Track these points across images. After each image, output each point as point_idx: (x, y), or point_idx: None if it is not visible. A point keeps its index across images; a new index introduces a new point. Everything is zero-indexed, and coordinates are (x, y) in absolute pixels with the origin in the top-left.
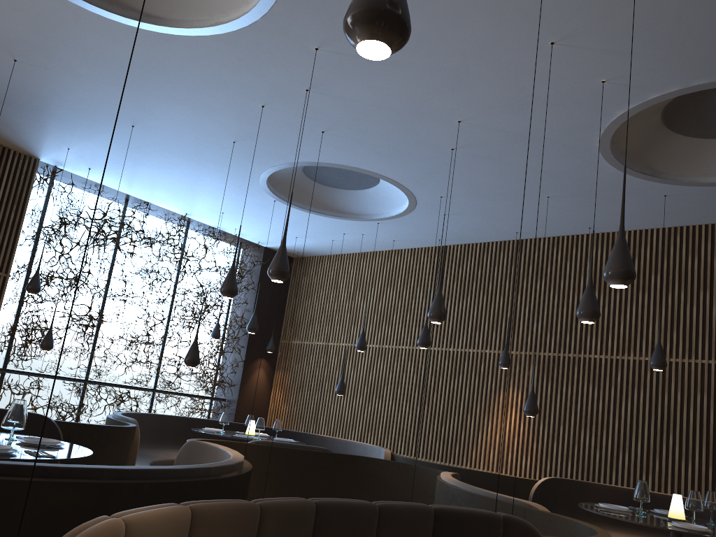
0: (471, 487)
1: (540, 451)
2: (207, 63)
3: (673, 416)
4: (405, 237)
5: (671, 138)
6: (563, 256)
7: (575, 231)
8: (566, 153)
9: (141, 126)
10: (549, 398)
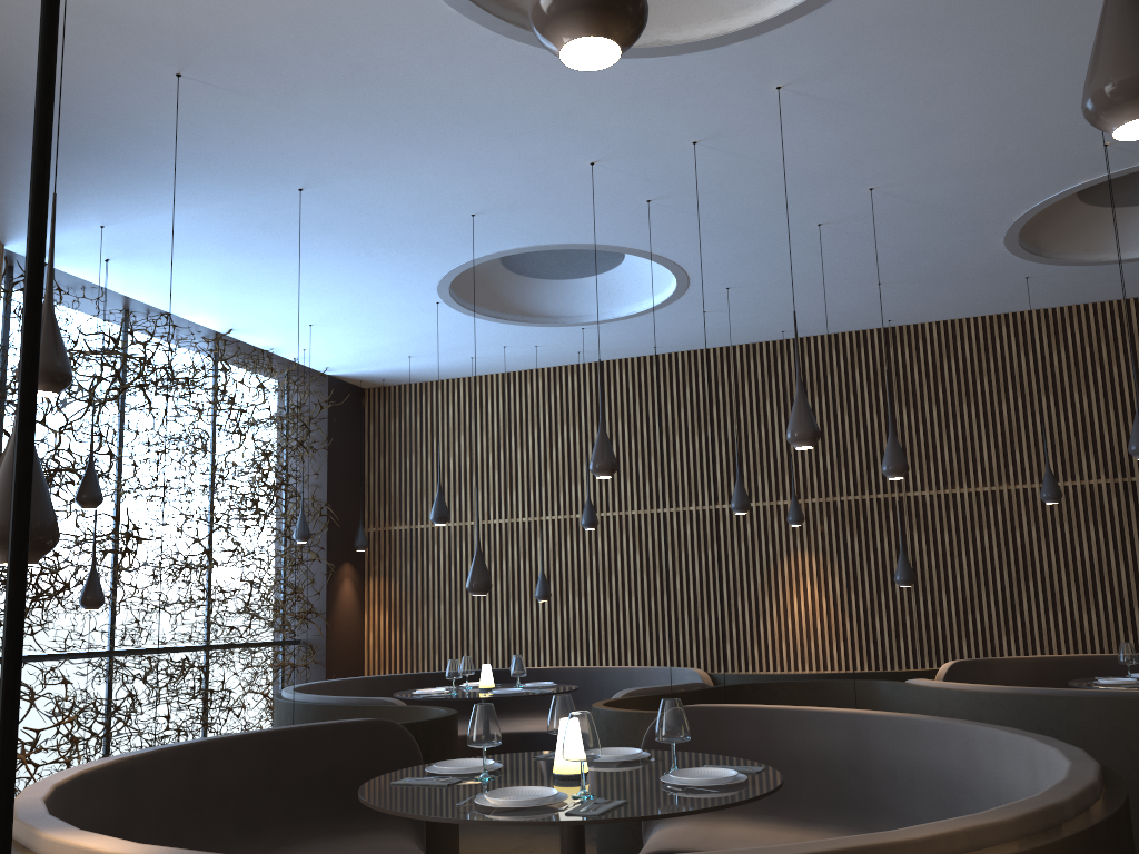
0: (1063, 689)
1: (856, 631)
2: (570, 99)
3: (1029, 557)
4: (603, 346)
5: (1072, 207)
6: (847, 361)
7: (865, 325)
8: (964, 229)
9: (318, 189)
10: (858, 558)
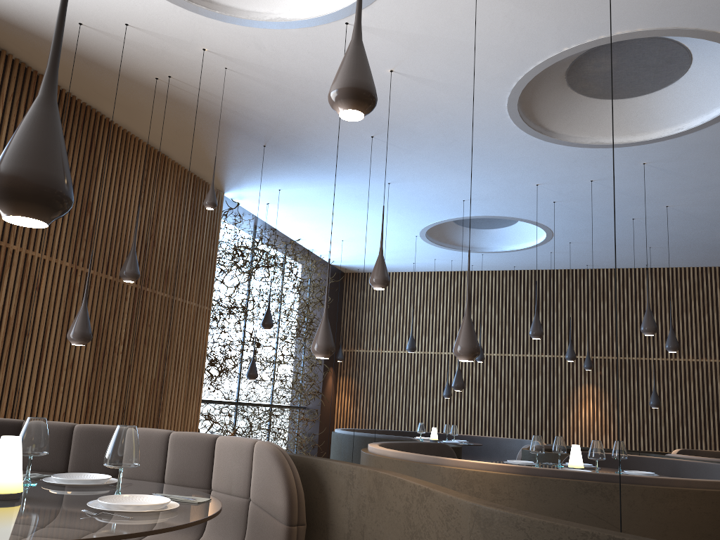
0: None
1: (616, 430)
2: (544, 159)
3: (715, 399)
4: (487, 263)
5: None
6: (620, 284)
7: (632, 266)
8: (705, 227)
9: (397, 184)
10: (620, 390)
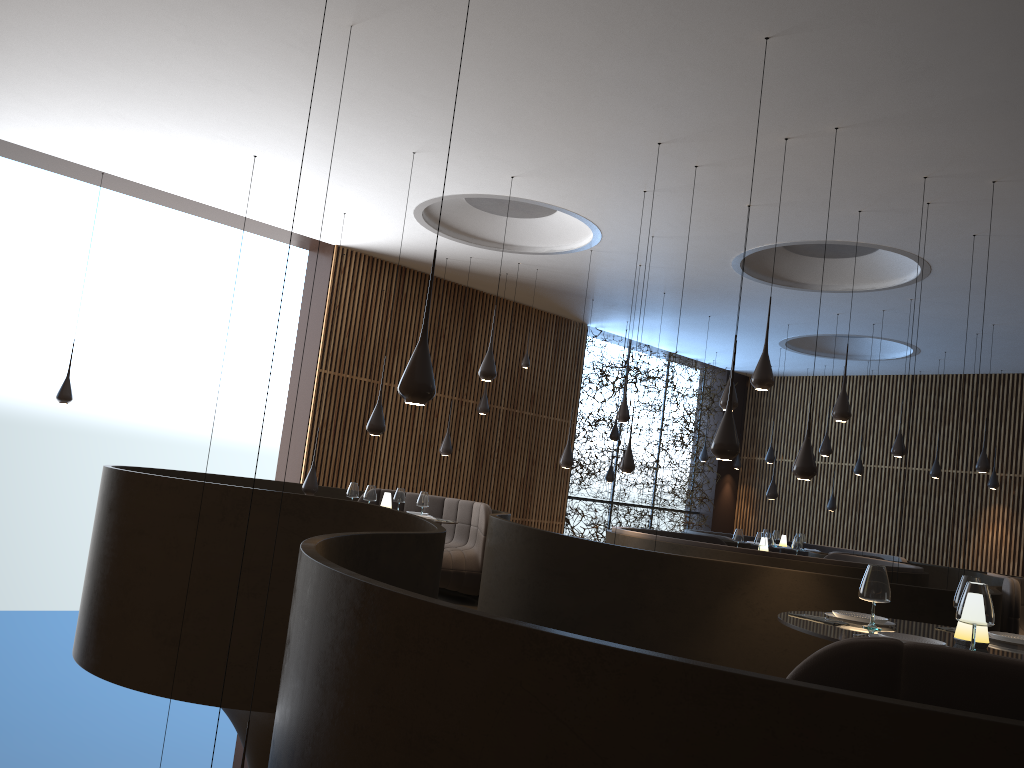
0: None
1: None
2: (818, 300)
3: None
4: (886, 369)
5: None
6: None
7: None
8: None
9: (716, 316)
10: None
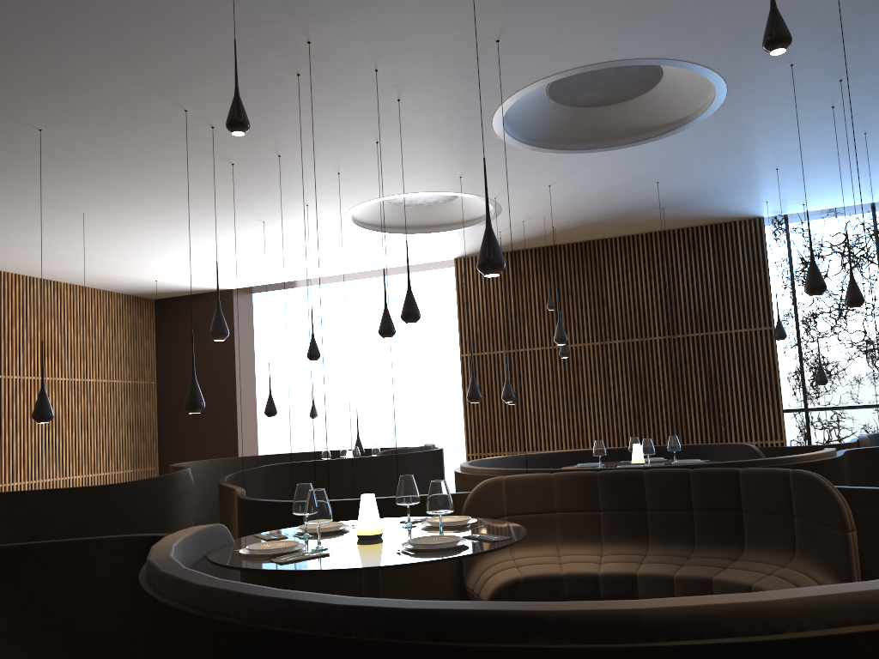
0: None
1: None
2: (746, 117)
3: None
4: None
5: None
6: None
7: None
8: None
9: (781, 165)
10: None
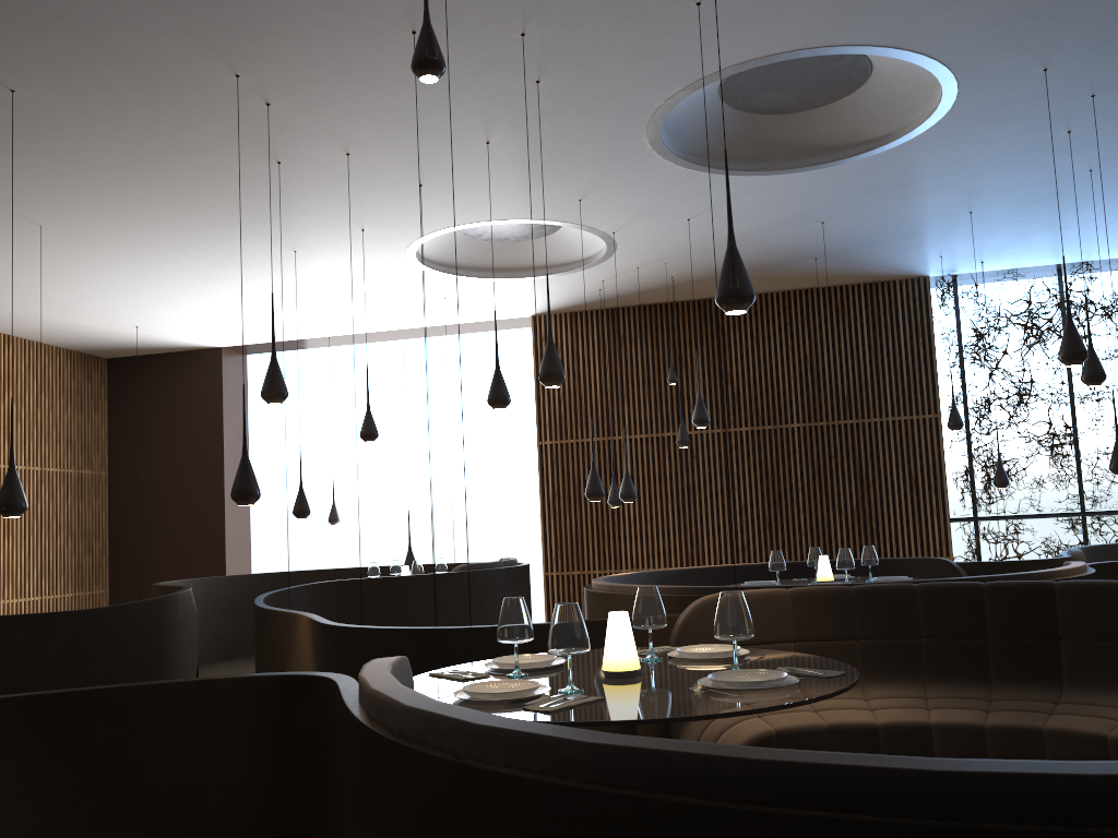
0: None
1: None
2: (963, 139)
3: None
4: None
5: None
6: None
7: None
8: None
9: (977, 208)
10: None
